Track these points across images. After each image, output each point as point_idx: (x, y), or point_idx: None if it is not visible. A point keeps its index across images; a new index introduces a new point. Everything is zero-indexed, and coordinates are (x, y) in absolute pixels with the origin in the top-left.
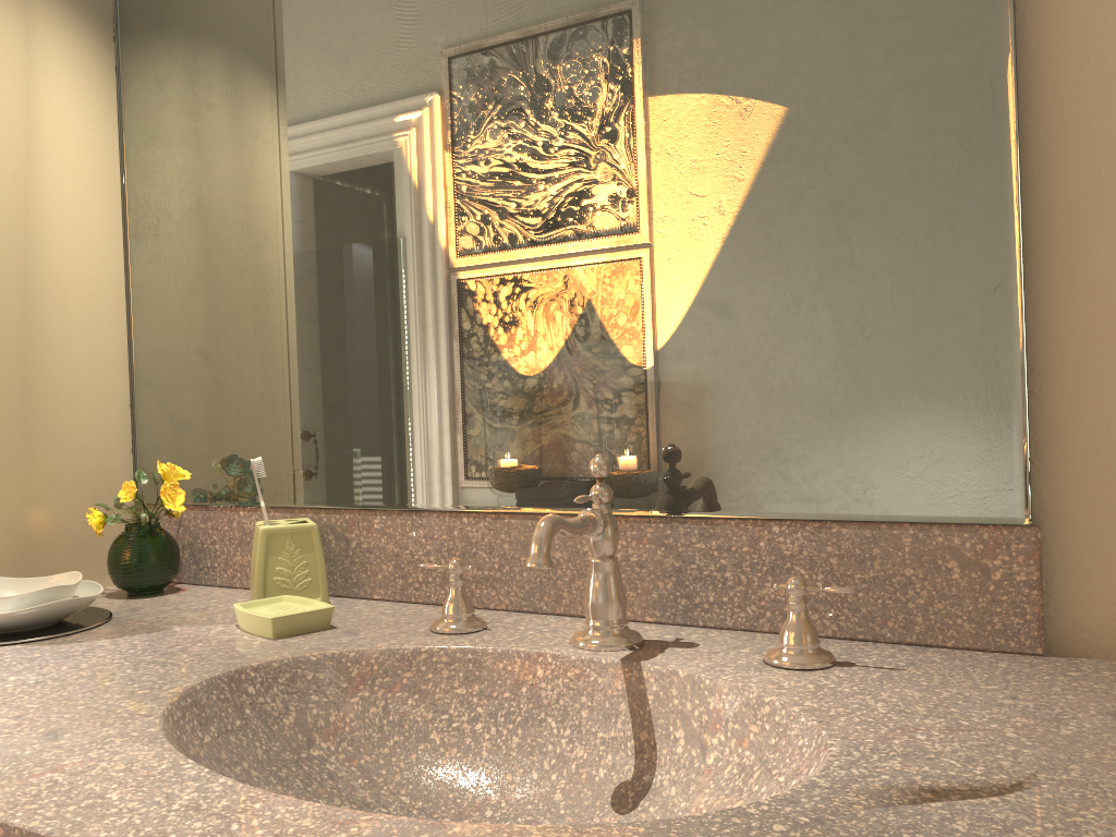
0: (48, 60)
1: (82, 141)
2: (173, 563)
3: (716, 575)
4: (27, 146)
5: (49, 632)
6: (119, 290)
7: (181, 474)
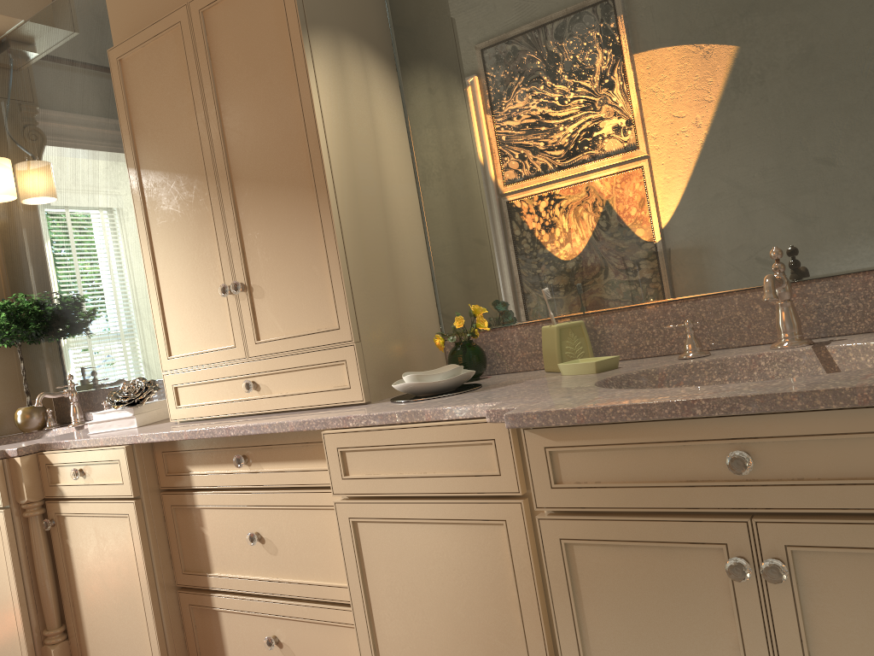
0: (374, 87)
1: (393, 130)
2: (486, 361)
3: (843, 306)
4: (374, 137)
5: (463, 390)
6: (418, 214)
7: (484, 309)
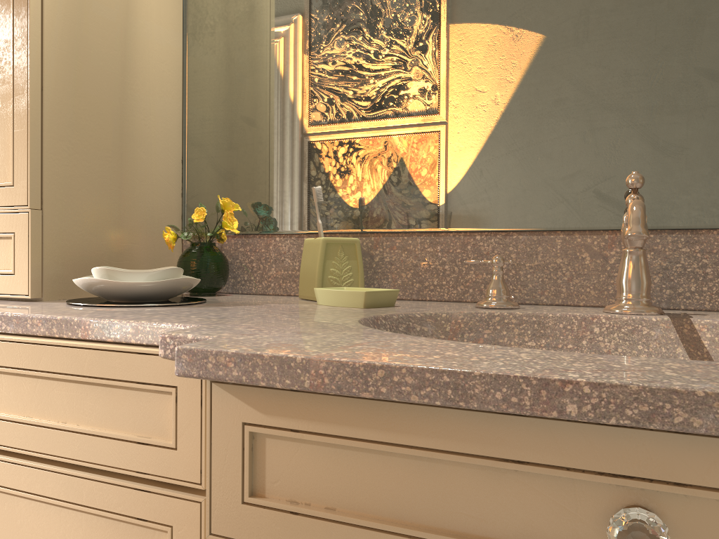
0: None
1: None
2: (227, 273)
3: (698, 271)
4: None
5: (174, 302)
6: (178, 73)
7: (236, 206)
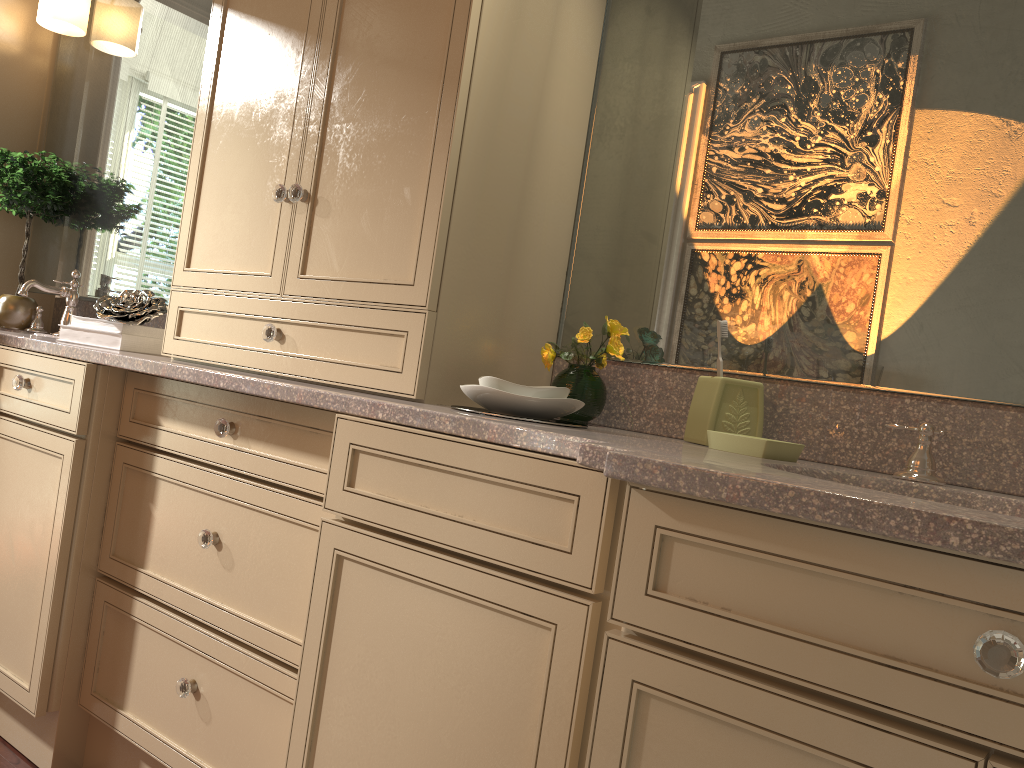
0: None
1: (579, 50)
2: (604, 402)
3: None
4: (550, 45)
5: (558, 422)
6: (576, 177)
7: (624, 330)
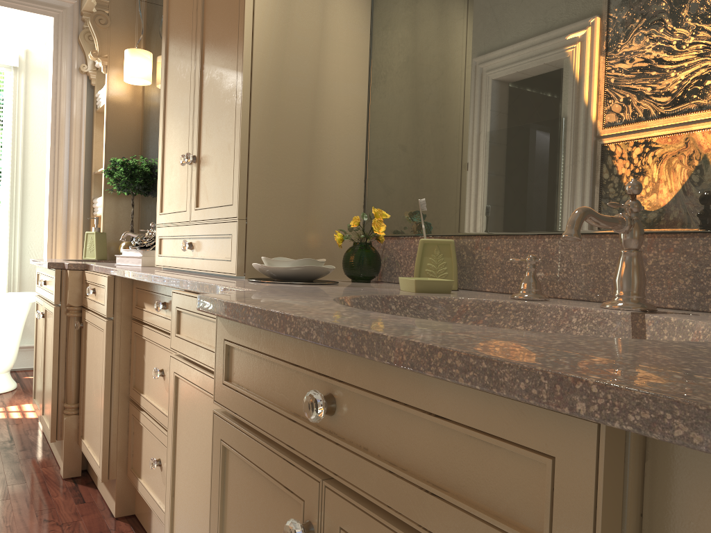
0: None
1: (350, 30)
2: (376, 266)
3: None
4: (321, 33)
5: (304, 282)
6: (363, 115)
7: (384, 215)
